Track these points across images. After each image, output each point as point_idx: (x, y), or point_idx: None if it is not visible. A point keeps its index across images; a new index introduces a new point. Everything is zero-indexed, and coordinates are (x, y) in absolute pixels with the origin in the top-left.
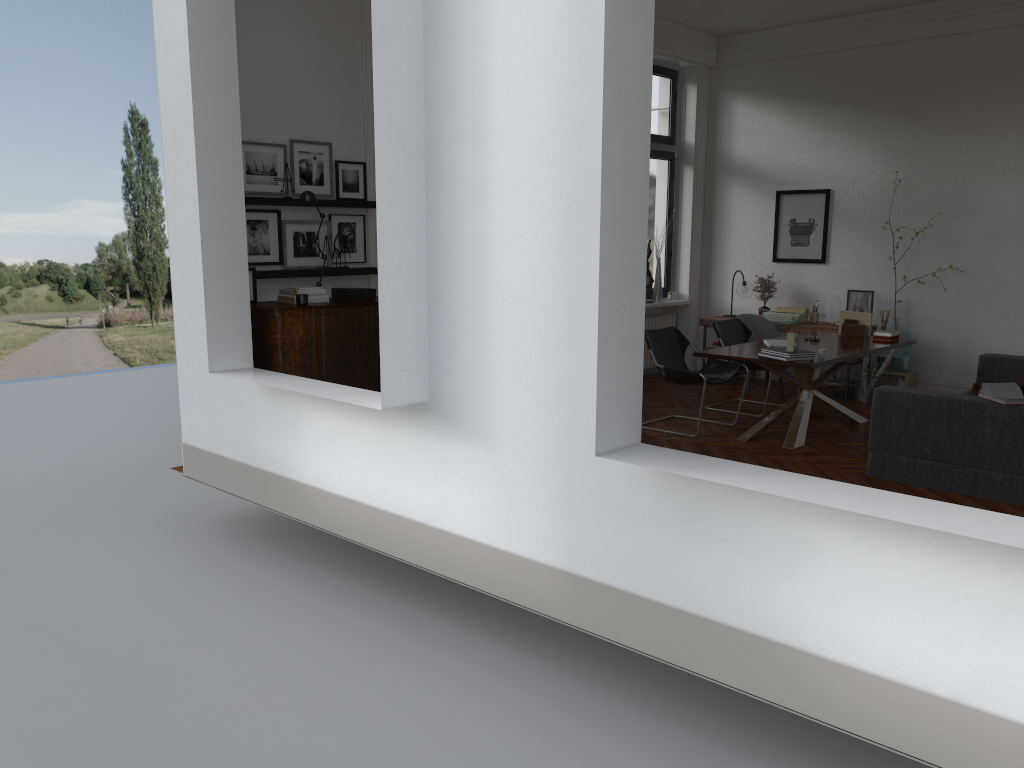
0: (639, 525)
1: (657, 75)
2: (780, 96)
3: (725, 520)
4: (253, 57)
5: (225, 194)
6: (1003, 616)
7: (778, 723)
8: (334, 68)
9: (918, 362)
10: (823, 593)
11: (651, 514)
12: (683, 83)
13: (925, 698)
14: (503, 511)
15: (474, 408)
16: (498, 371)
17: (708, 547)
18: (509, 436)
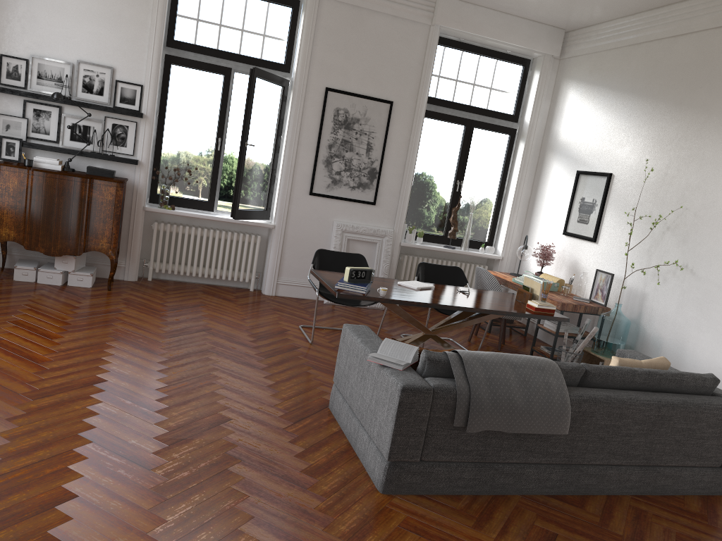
0: None
1: (503, 61)
2: (597, 85)
3: None
4: (55, 2)
5: None
6: None
7: None
8: (125, 16)
9: None
10: None
11: None
12: (533, 70)
13: None
14: None
15: None
16: None
17: None
18: None
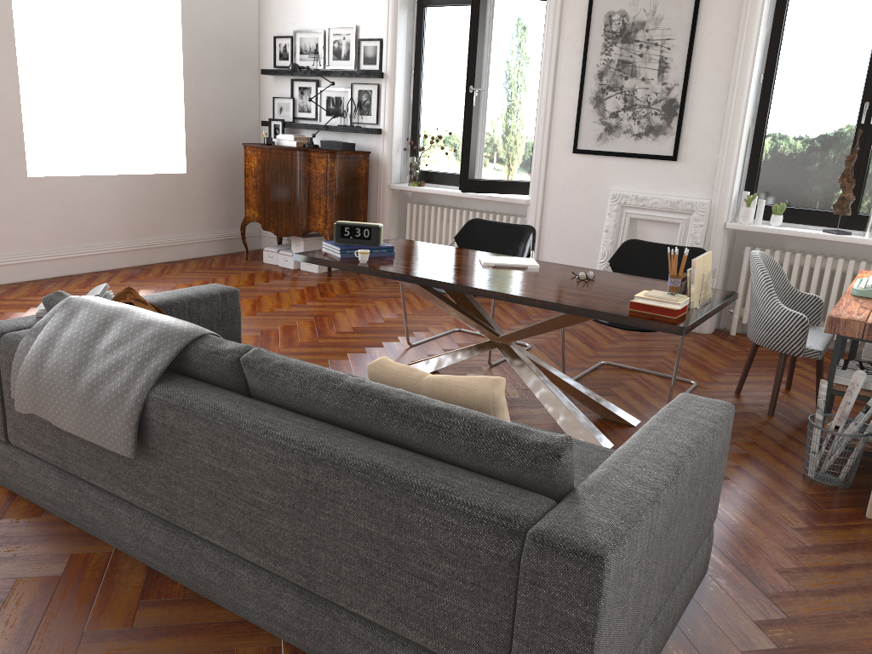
0: None
1: None
2: None
3: None
4: None
5: (174, 63)
6: None
7: None
8: None
9: None
10: None
11: None
12: None
13: None
14: None
15: None
16: None
17: None
18: None
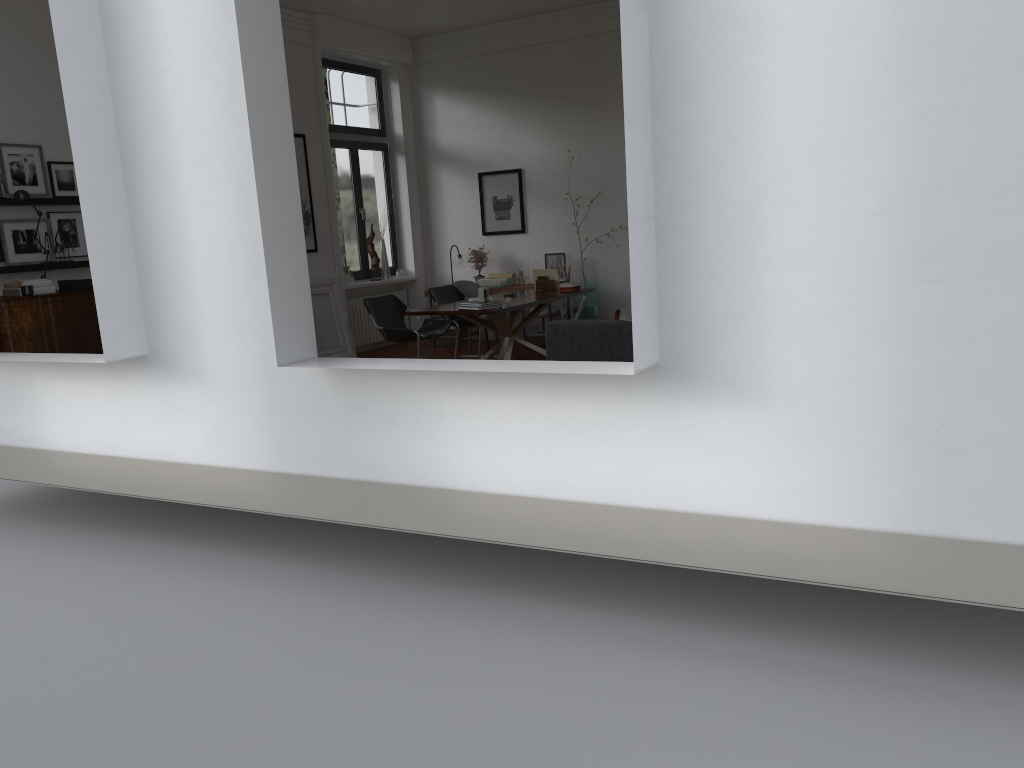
0: (325, 422)
1: (361, 74)
2: (471, 90)
3: (383, 404)
4: None
5: None
6: (557, 431)
7: (457, 565)
8: (35, 75)
9: (607, 309)
10: (453, 443)
11: (333, 411)
12: (387, 81)
13: (523, 501)
14: (223, 434)
15: (188, 353)
16: (203, 319)
17: (375, 427)
18: (219, 371)
